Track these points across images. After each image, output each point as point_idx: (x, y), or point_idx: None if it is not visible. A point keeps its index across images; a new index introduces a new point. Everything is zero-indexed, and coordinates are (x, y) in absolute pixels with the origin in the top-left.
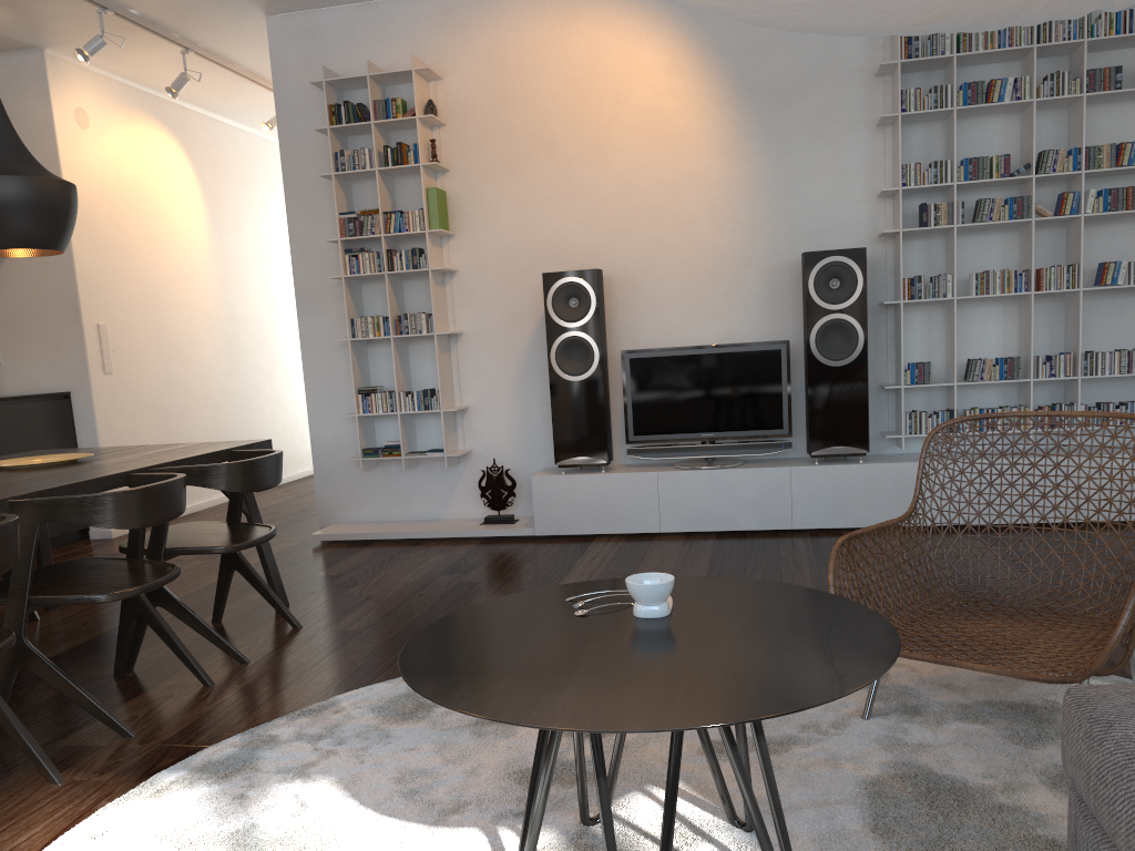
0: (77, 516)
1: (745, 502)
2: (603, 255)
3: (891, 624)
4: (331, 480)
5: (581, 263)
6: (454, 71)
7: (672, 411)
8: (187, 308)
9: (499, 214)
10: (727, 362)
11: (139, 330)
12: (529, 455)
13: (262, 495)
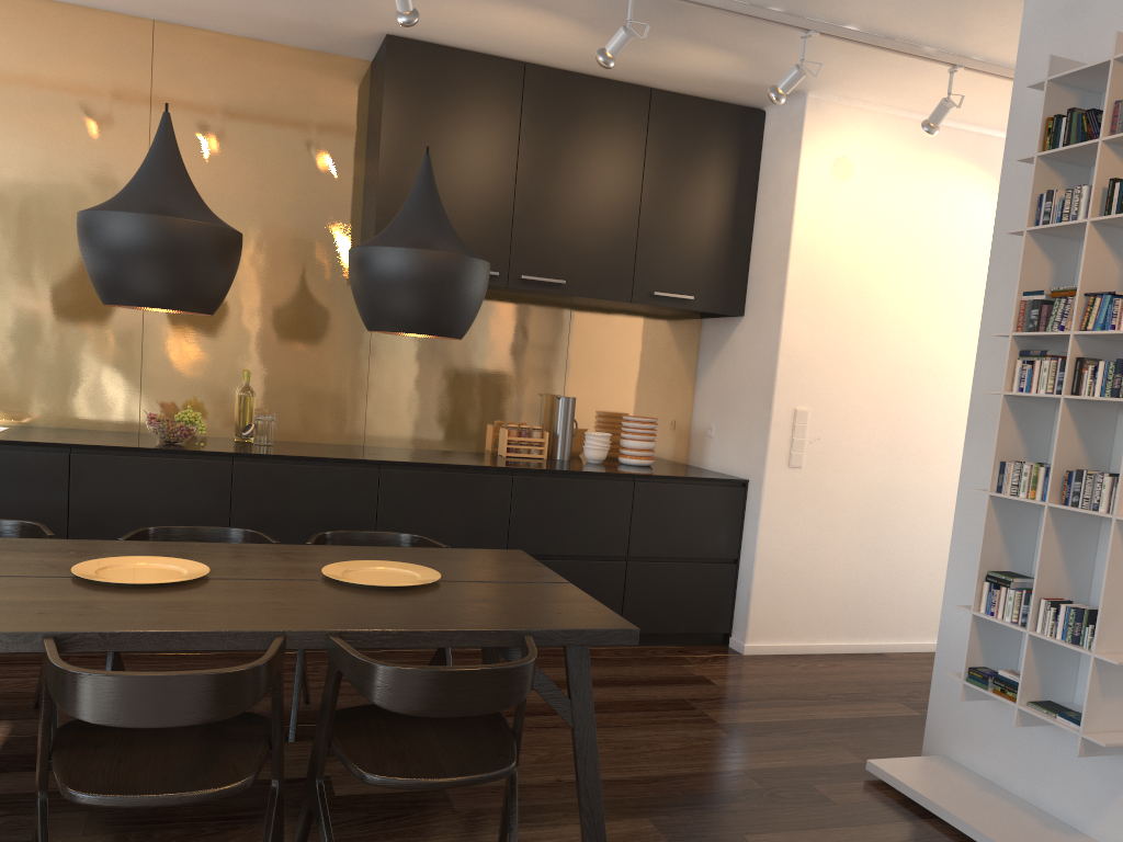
0: (49, 684)
1: None
2: None
3: None
4: (950, 691)
5: None
6: None
7: None
8: (952, 401)
9: None
10: None
11: (859, 421)
12: None
13: None
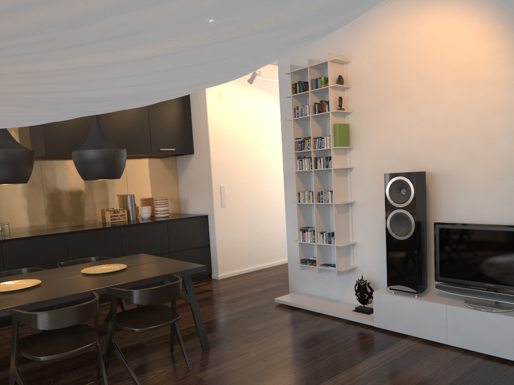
0: (25, 321)
1: (507, 339)
2: (433, 159)
3: None
4: (294, 270)
5: (420, 164)
6: (356, 57)
7: (465, 265)
8: (271, 174)
9: (375, 135)
10: (506, 238)
11: (242, 187)
12: (386, 275)
13: None
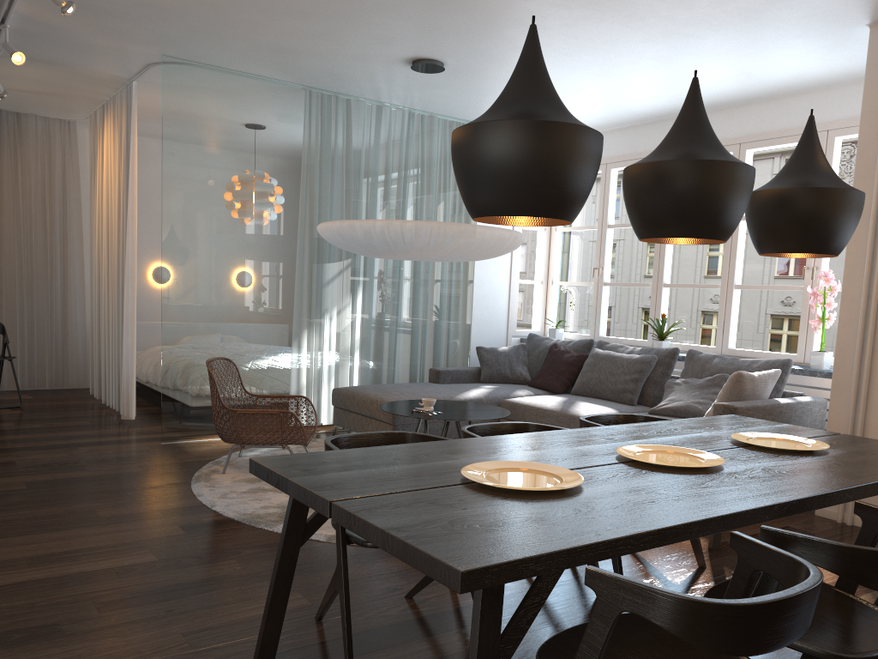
0: None
1: None
2: None
3: (403, 400)
4: None
5: None
6: None
7: None
8: None
9: None
10: None
11: None
12: None
13: None
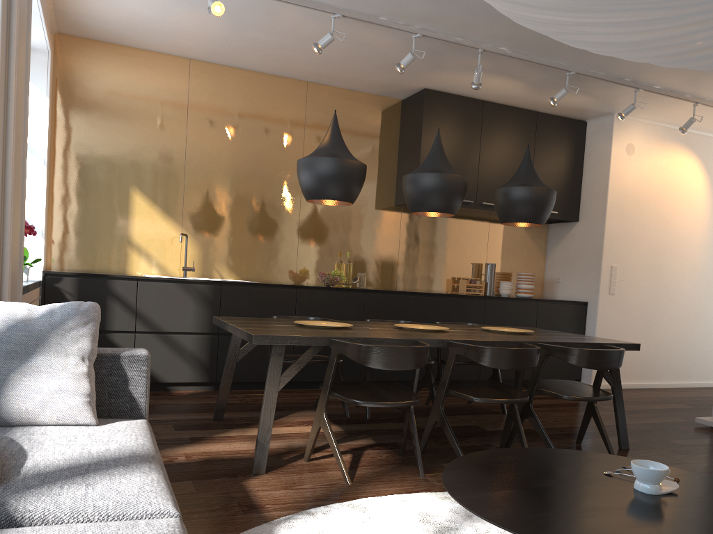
0: (469, 355)
1: None
2: None
3: None
4: None
5: None
6: None
7: None
8: (679, 261)
9: None
10: None
11: (639, 271)
12: None
13: (708, 389)
